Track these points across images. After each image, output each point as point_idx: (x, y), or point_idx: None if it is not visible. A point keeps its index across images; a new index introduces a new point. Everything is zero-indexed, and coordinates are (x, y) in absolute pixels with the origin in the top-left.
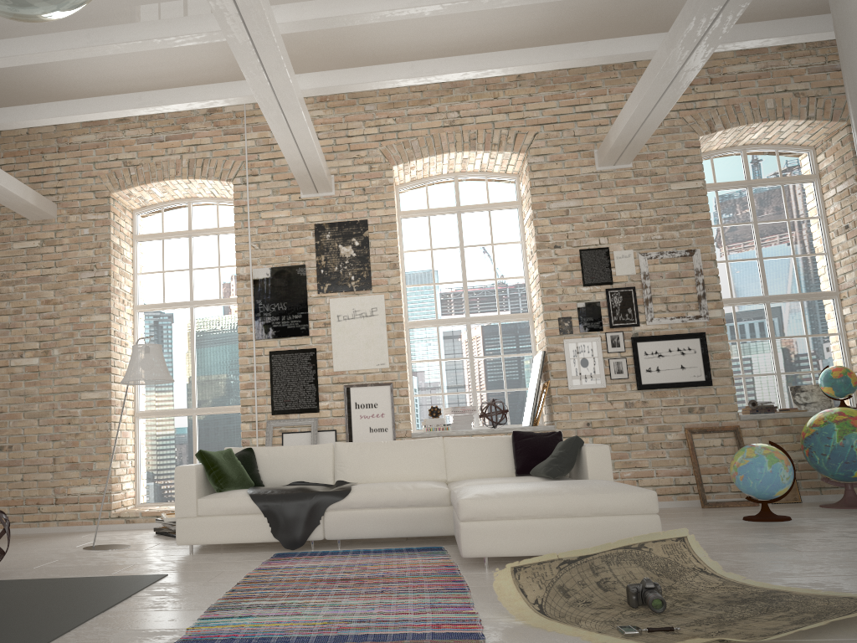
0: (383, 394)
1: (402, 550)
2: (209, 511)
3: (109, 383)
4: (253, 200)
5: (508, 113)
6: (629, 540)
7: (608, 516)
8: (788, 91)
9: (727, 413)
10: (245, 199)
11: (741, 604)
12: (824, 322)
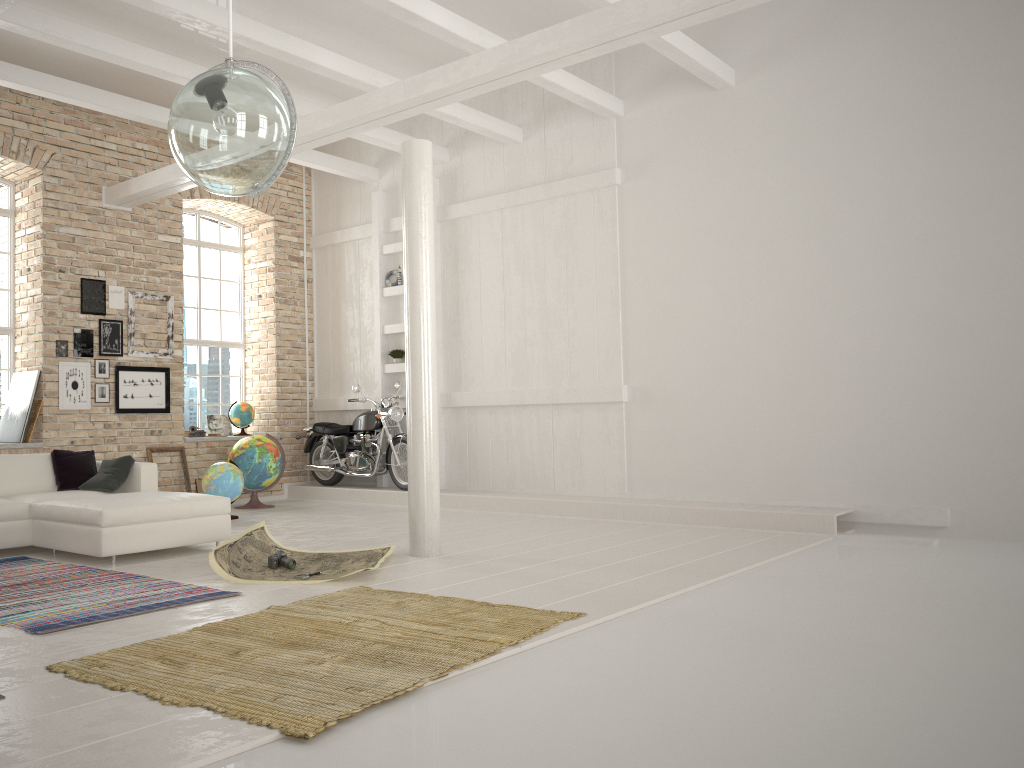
0: None
1: None
2: None
3: None
4: None
5: (29, 124)
6: (248, 529)
7: (201, 517)
8: None
9: (177, 436)
10: None
11: (320, 560)
12: (233, 366)
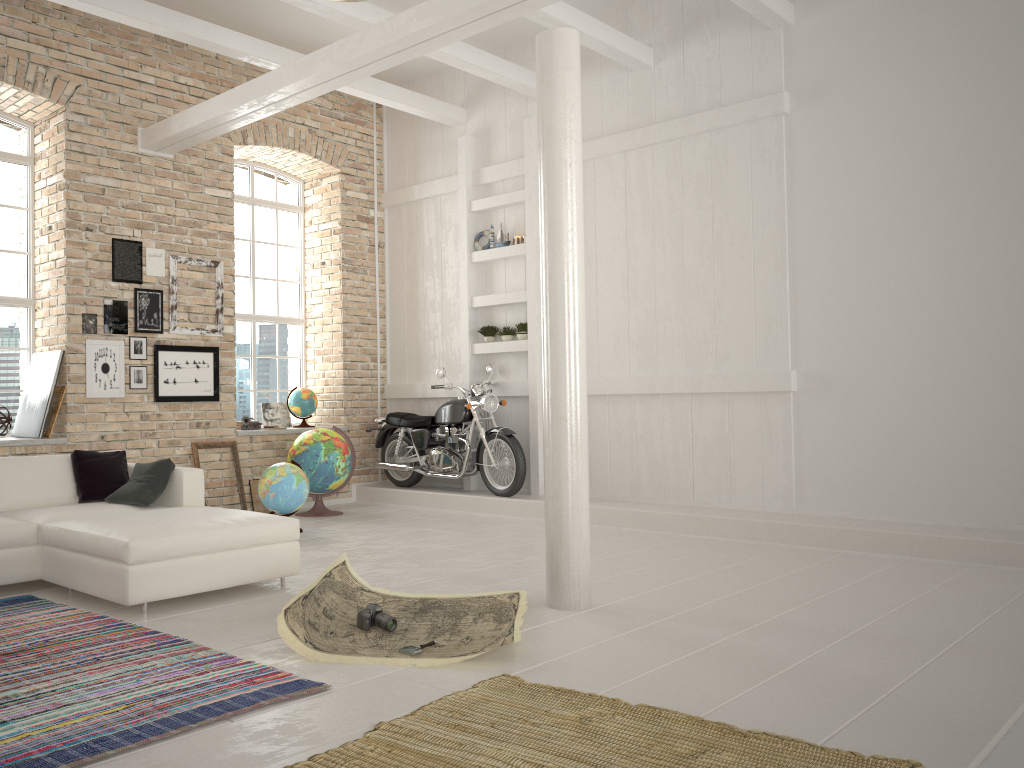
0: None
1: None
2: None
3: None
4: None
5: (48, 48)
6: (327, 569)
7: (261, 546)
8: (305, 125)
9: (228, 428)
10: None
11: (426, 613)
12: (292, 346)
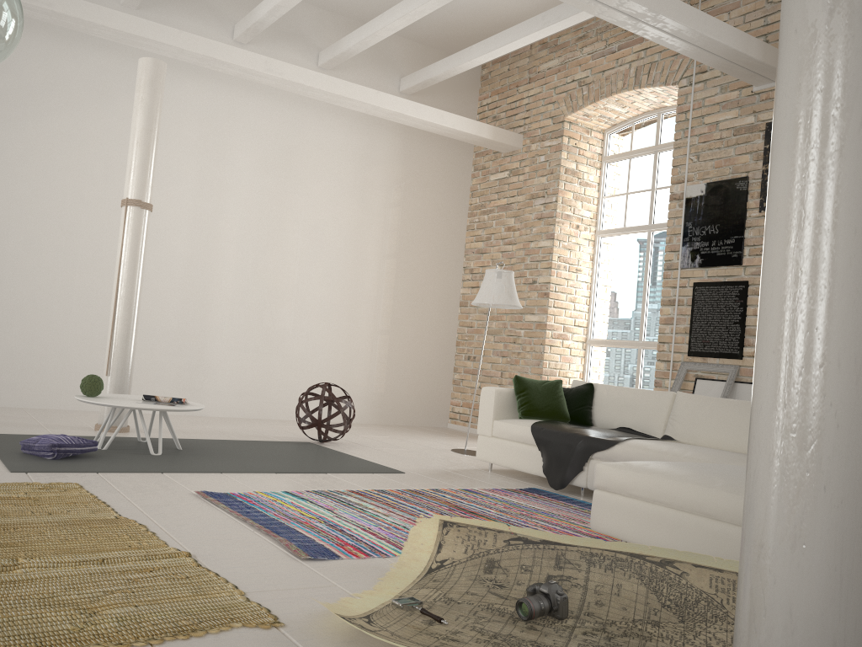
0: None
1: None
2: (499, 434)
3: (546, 307)
4: (696, 103)
5: None
6: (643, 548)
7: None
8: None
9: None
10: (688, 104)
11: None
12: None
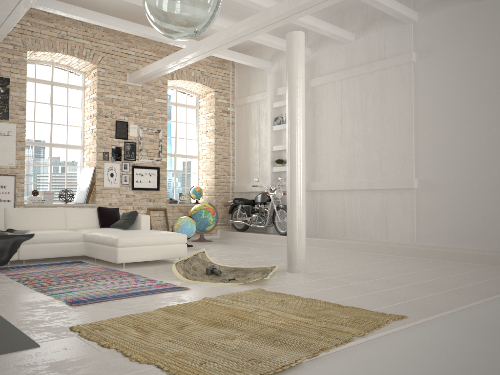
0: (10, 181)
1: (63, 263)
2: None
3: None
4: None
5: (91, 41)
6: (195, 252)
7: (171, 244)
8: (199, 70)
9: (163, 202)
10: None
11: (235, 271)
12: (192, 168)
